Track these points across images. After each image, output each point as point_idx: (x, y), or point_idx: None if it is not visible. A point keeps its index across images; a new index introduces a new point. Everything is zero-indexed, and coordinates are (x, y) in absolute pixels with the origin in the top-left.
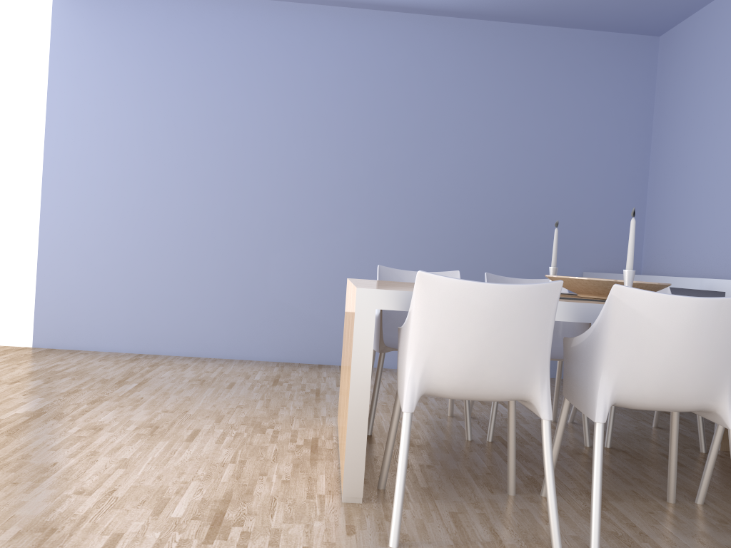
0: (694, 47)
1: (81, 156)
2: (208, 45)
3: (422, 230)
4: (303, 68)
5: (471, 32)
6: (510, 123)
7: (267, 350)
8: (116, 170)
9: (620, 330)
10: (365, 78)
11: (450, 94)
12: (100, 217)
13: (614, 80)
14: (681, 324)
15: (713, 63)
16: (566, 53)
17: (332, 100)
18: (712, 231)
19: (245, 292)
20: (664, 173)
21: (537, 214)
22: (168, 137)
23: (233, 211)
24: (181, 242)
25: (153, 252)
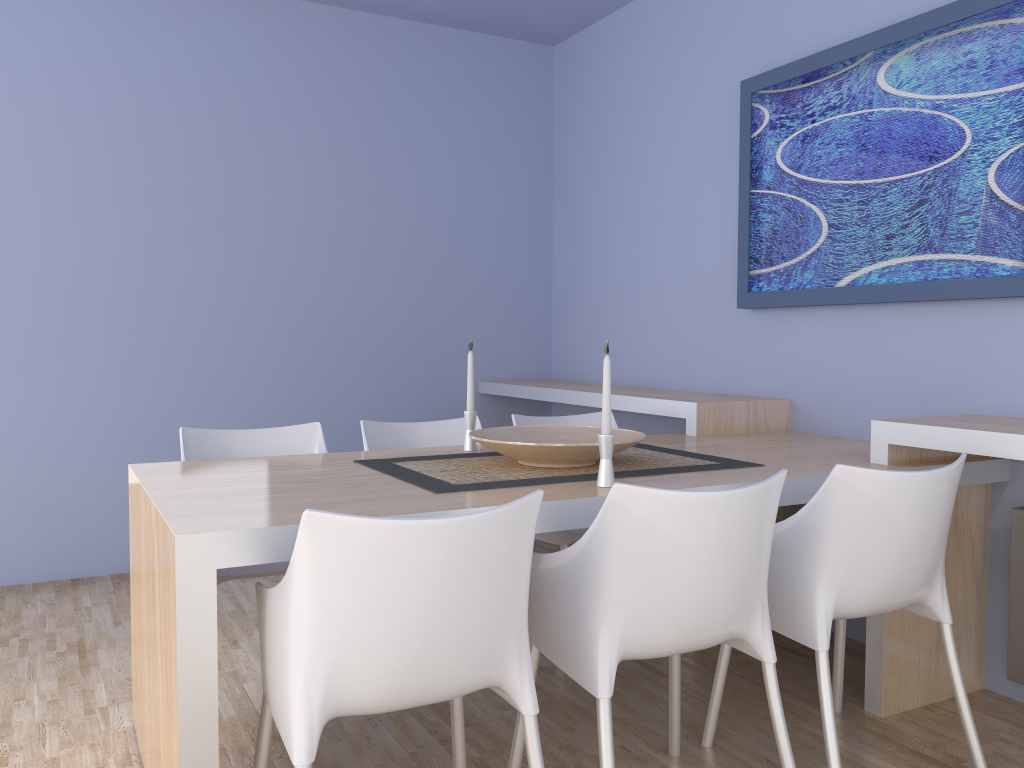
0: (603, 67)
1: None
2: None
3: (236, 337)
4: None
5: (289, 19)
6: (361, 165)
7: None
8: None
9: (627, 551)
10: (114, 86)
11: (264, 118)
12: None
13: (501, 106)
14: (709, 532)
15: (631, 92)
16: (433, 62)
17: (54, 122)
18: (645, 322)
19: None
20: (575, 238)
21: (410, 302)
22: None
23: None
24: None
25: None
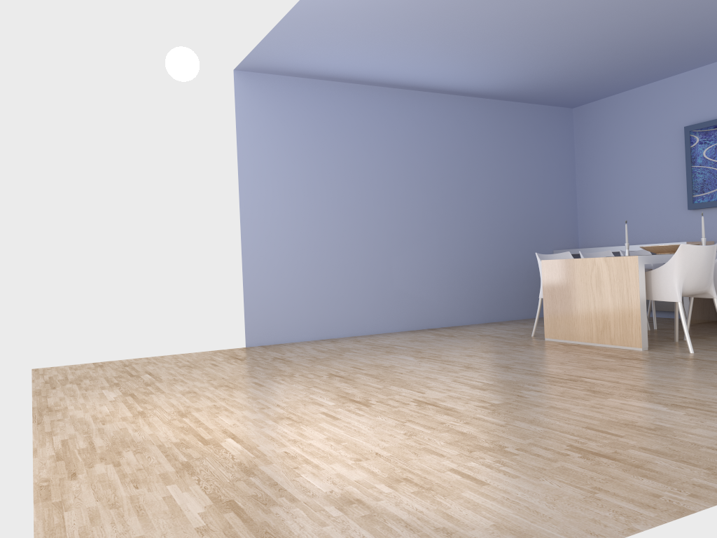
0: (604, 118)
1: (266, 200)
2: (340, 117)
3: (473, 233)
4: (397, 131)
5: (485, 106)
6: (510, 162)
7: (396, 324)
8: (290, 209)
9: None
10: (433, 137)
11: (478, 146)
12: (283, 244)
13: (555, 135)
14: None
15: (621, 128)
16: (532, 118)
17: (416, 152)
18: (635, 219)
19: (379, 287)
20: (590, 188)
21: (528, 217)
22: (321, 182)
23: (367, 231)
24: (337, 257)
25: (320, 265)
